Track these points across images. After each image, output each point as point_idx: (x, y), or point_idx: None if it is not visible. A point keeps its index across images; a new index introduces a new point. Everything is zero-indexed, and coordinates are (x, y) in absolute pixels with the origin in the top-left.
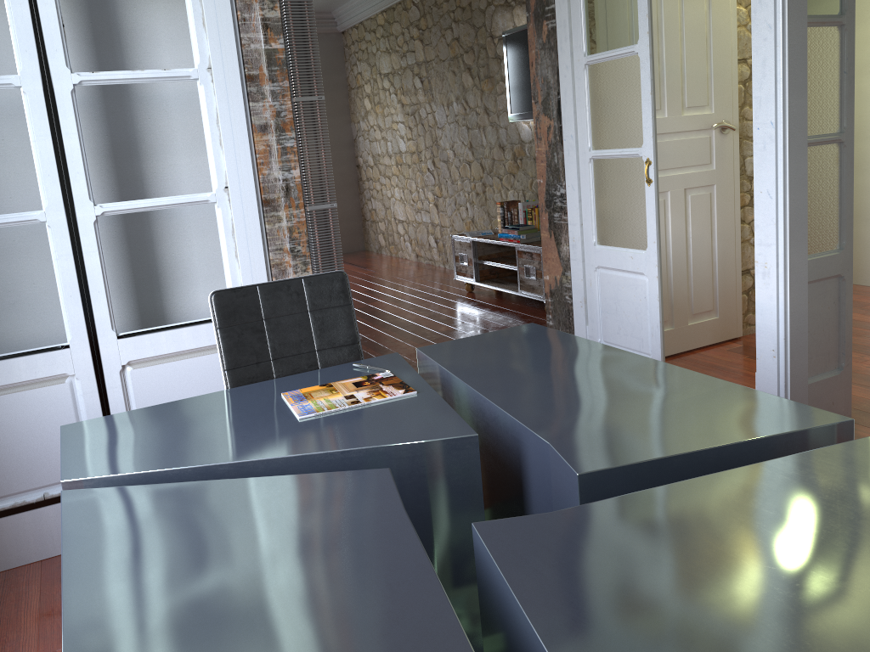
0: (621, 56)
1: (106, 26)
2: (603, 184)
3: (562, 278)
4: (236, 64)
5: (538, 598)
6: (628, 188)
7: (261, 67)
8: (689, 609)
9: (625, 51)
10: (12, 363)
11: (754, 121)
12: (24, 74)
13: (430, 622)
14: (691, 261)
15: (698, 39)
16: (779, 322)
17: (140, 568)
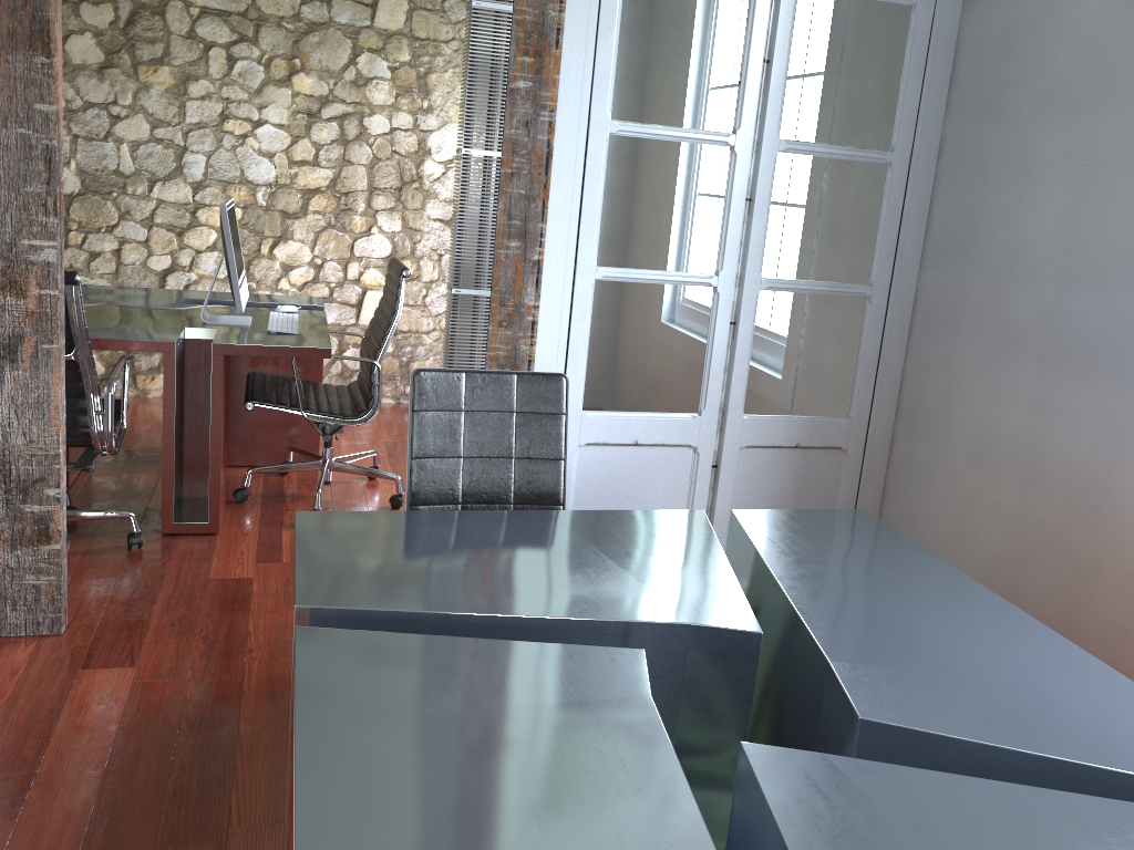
0: None
1: None
2: None
3: None
4: None
5: (724, 579)
6: None
7: None
8: (637, 556)
9: None
10: None
11: None
12: None
13: (795, 584)
14: None
15: None
16: None
17: (1060, 670)
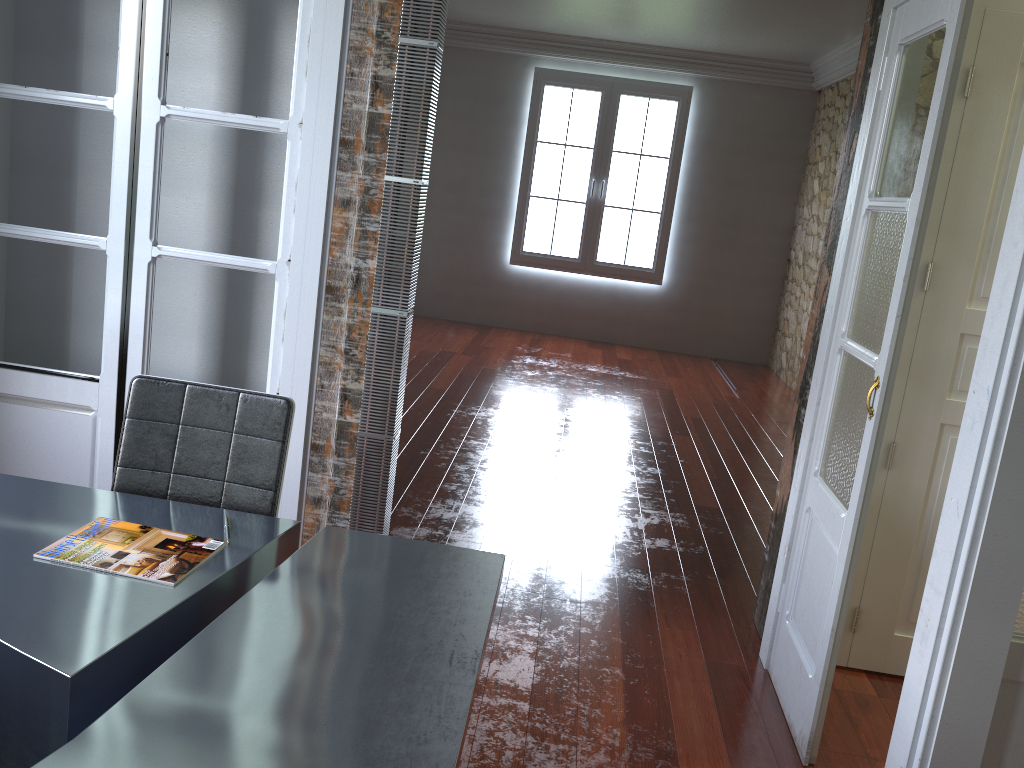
0: (896, 210)
1: (259, 59)
2: (842, 392)
3: (786, 501)
4: (331, 124)
5: None
6: (858, 410)
7: (359, 132)
8: None
9: (899, 204)
10: (47, 380)
11: (973, 378)
12: (118, 98)
13: None
14: None
15: None
16: (921, 727)
17: None
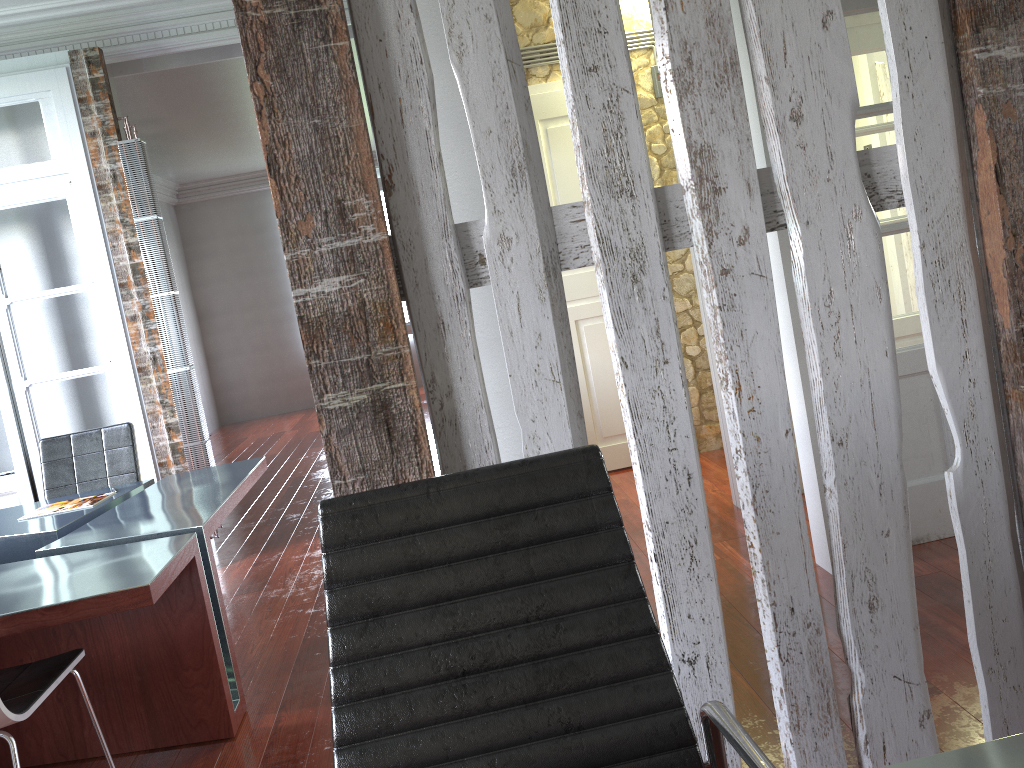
0: None
1: (56, 255)
2: None
3: None
4: (110, 277)
5: None
6: None
7: (128, 277)
8: None
9: None
10: None
11: None
12: None
13: None
14: (594, 387)
15: (573, 183)
16: None
17: None
